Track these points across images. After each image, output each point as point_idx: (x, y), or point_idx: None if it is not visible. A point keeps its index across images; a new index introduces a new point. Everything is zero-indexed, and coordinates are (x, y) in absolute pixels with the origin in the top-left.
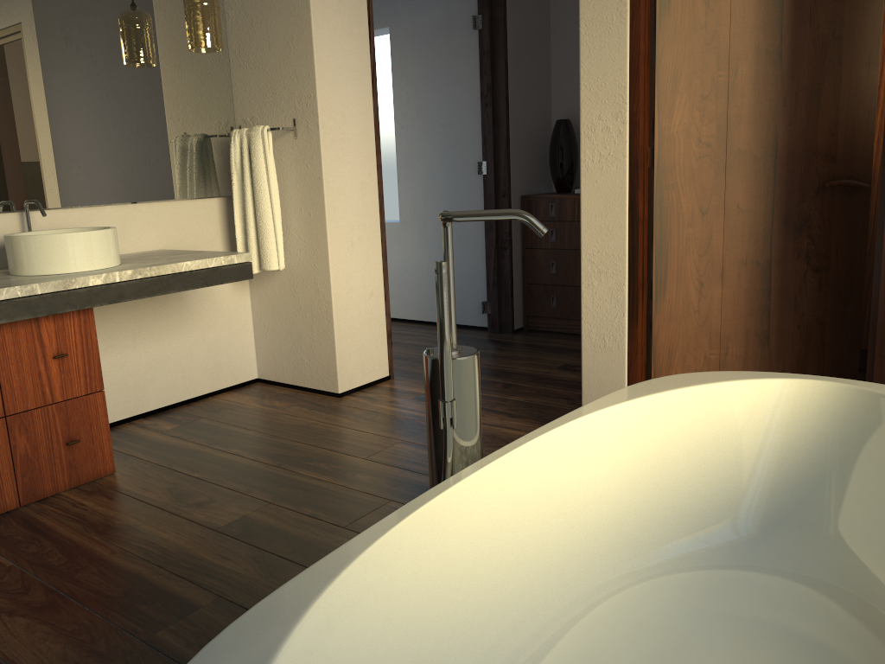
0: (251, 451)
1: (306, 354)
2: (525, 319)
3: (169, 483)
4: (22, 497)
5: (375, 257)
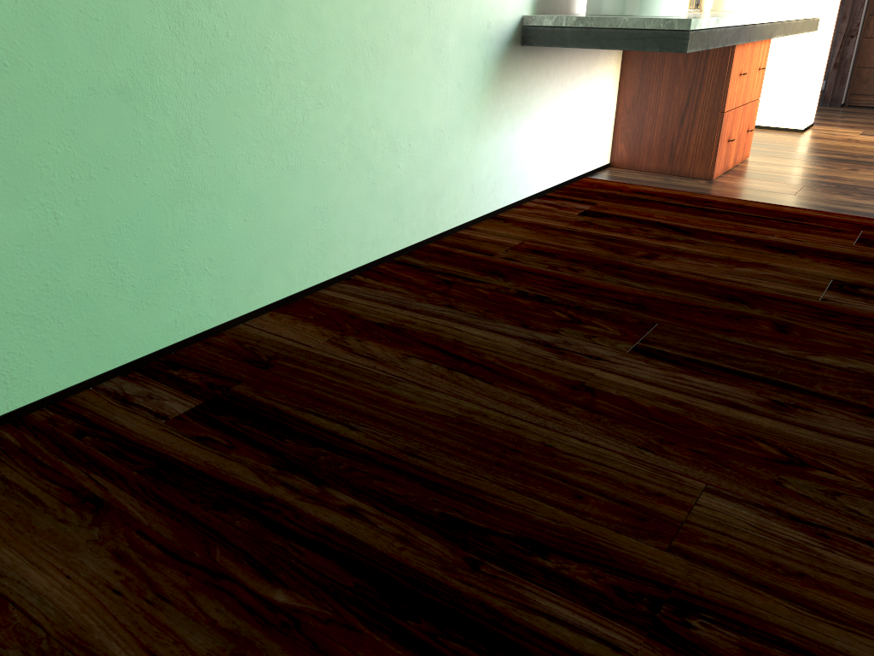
0: (815, 152)
1: (773, 101)
2: (847, 97)
3: (802, 163)
4: (733, 162)
5: (832, 28)
